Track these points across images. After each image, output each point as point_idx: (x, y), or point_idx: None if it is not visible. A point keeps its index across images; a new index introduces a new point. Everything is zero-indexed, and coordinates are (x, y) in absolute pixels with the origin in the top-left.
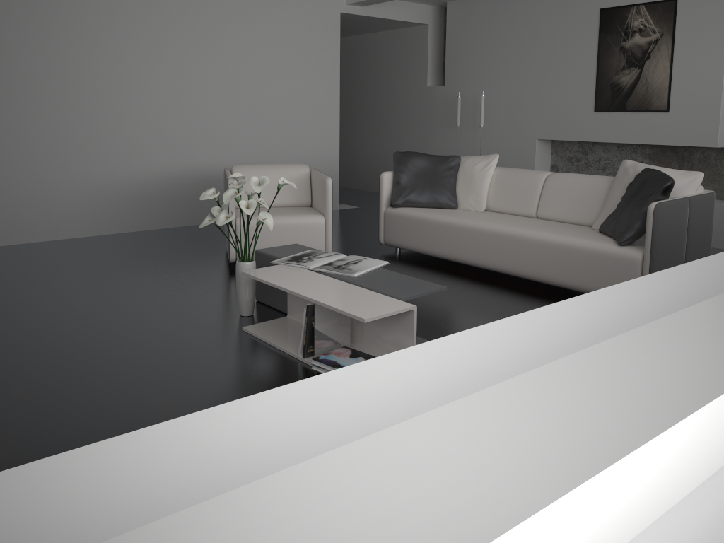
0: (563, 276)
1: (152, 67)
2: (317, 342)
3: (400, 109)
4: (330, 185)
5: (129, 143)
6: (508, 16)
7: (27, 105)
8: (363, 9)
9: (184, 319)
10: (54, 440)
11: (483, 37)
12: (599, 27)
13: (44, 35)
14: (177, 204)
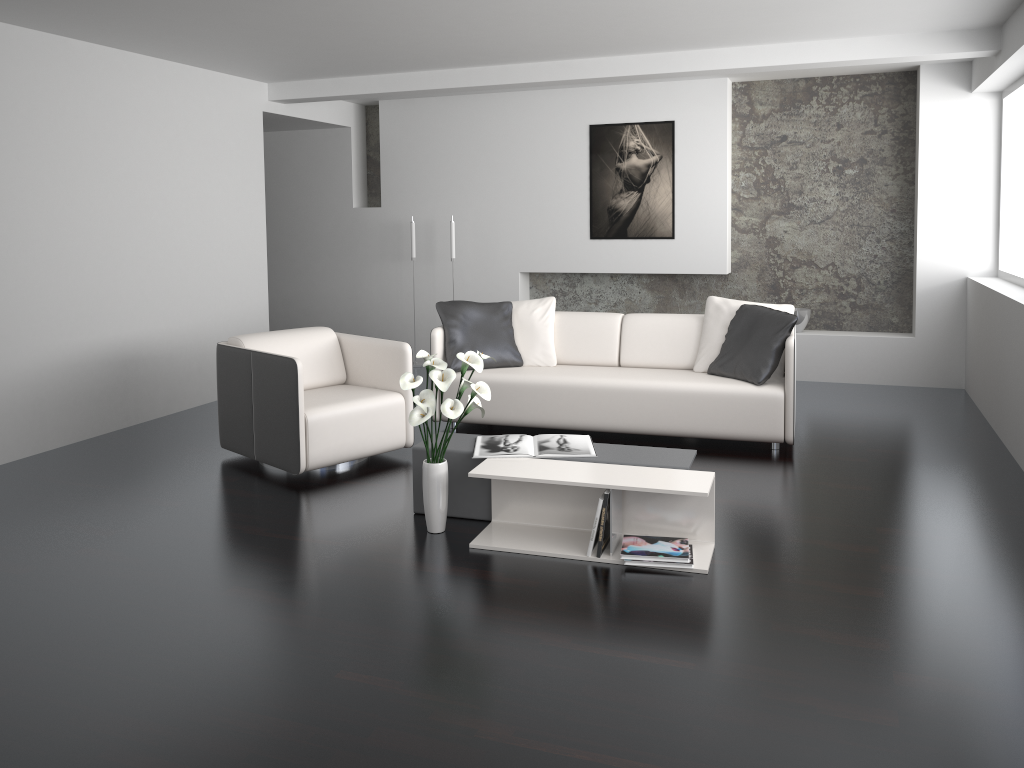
0: (699, 425)
1: (42, 194)
2: (612, 535)
3: (309, 237)
4: (410, 353)
5: (13, 317)
6: (470, 125)
7: None
8: (286, 107)
9: (376, 553)
10: (520, 703)
11: (437, 148)
12: (590, 146)
13: None
14: (79, 405)
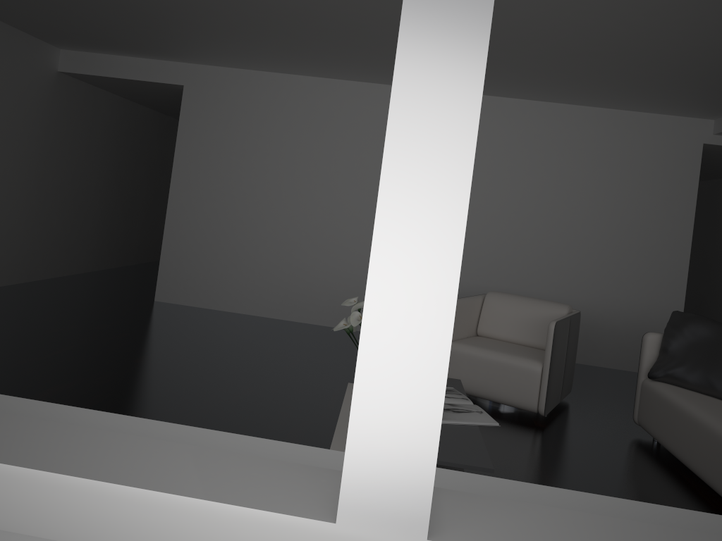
0: None
1: None
2: None
3: None
4: (552, 330)
5: None
6: None
7: (355, 213)
8: None
9: (317, 417)
10: None
11: None
12: None
13: (379, 158)
14: None
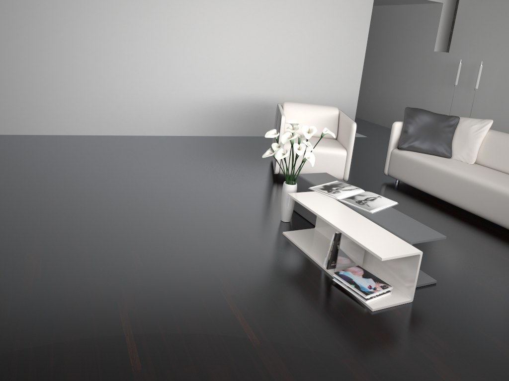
0: None
1: (236, 24)
2: (339, 260)
3: (409, 65)
4: (354, 129)
5: (214, 76)
6: None
7: (153, 44)
8: None
9: (242, 217)
10: (157, 303)
11: (489, 18)
12: None
13: None
14: (240, 120)
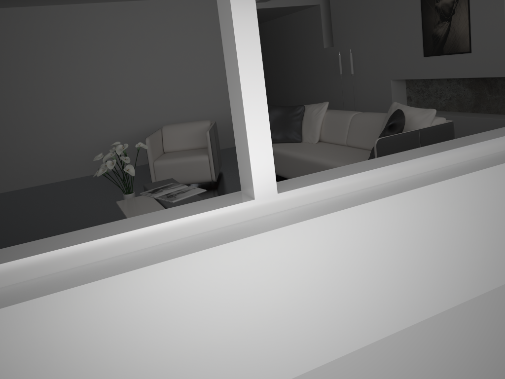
0: None
1: (125, 67)
2: None
3: (311, 65)
4: (208, 136)
5: (117, 115)
6: None
7: (53, 101)
8: (266, 4)
9: None
10: None
11: (352, 10)
12: None
13: (58, 59)
14: None
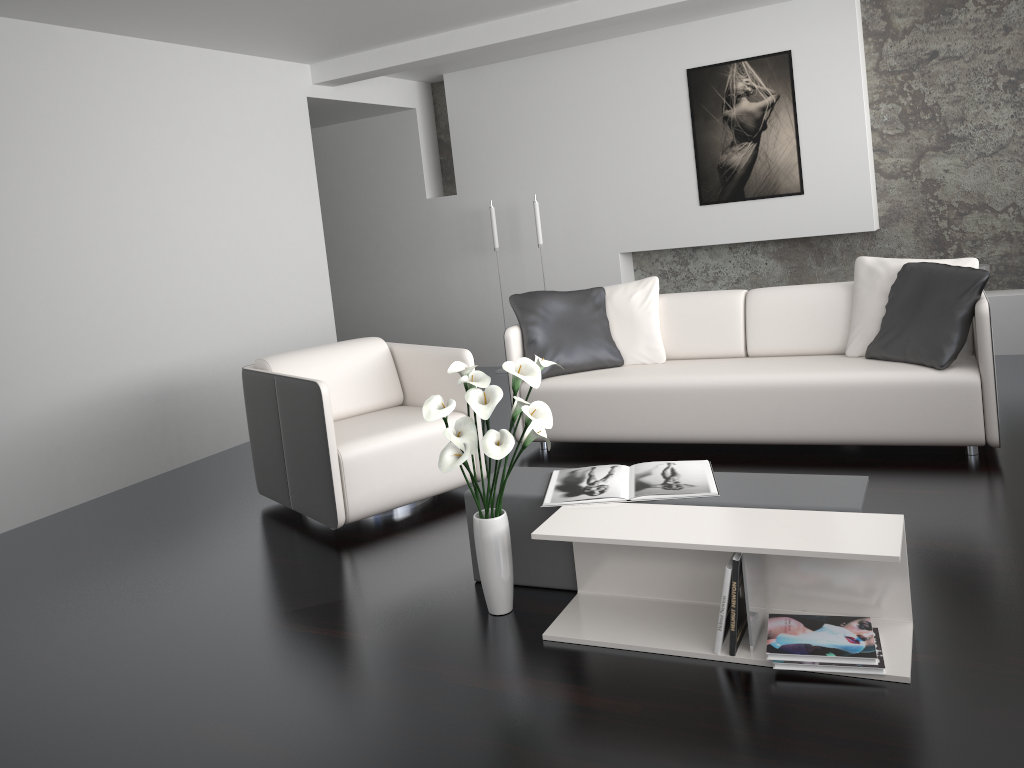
0: (862, 428)
1: (37, 209)
2: (751, 620)
3: (383, 237)
4: (471, 362)
5: (12, 355)
6: (547, 88)
7: None
8: (335, 90)
9: (412, 653)
10: None
11: (513, 120)
12: (690, 94)
13: None
14: (107, 451)
